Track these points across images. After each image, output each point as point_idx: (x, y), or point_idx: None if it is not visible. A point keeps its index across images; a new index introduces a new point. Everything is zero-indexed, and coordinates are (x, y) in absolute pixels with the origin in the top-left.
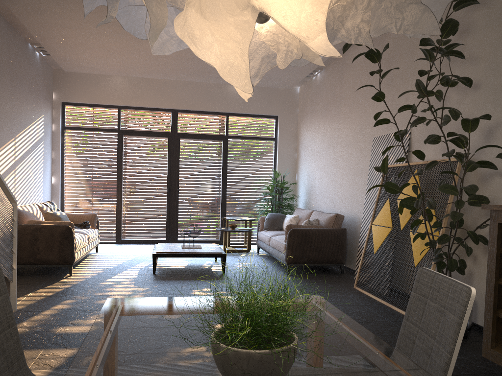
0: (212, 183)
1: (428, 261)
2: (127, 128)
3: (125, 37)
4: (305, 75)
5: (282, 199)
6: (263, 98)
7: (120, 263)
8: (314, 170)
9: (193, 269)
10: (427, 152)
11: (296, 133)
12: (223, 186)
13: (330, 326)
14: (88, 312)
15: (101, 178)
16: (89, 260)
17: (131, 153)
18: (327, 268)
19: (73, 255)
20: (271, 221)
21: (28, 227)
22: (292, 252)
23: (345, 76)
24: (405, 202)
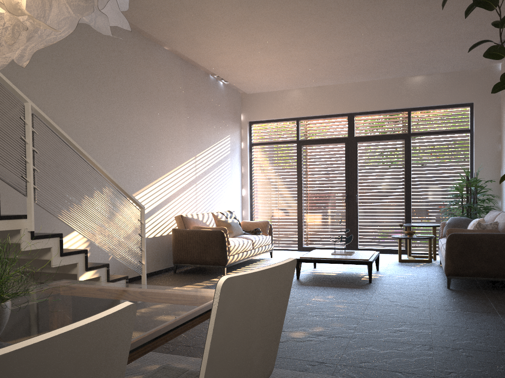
0: (394, 187)
1: None
2: (306, 138)
3: (273, 51)
4: None
5: (476, 201)
6: (451, 85)
7: None
8: None
9: (343, 276)
10: None
11: (499, 120)
12: (406, 189)
13: (152, 318)
14: None
15: (283, 188)
16: (255, 264)
17: (310, 162)
18: None
19: (225, 257)
20: (452, 226)
21: (190, 232)
22: (452, 262)
23: None
24: None
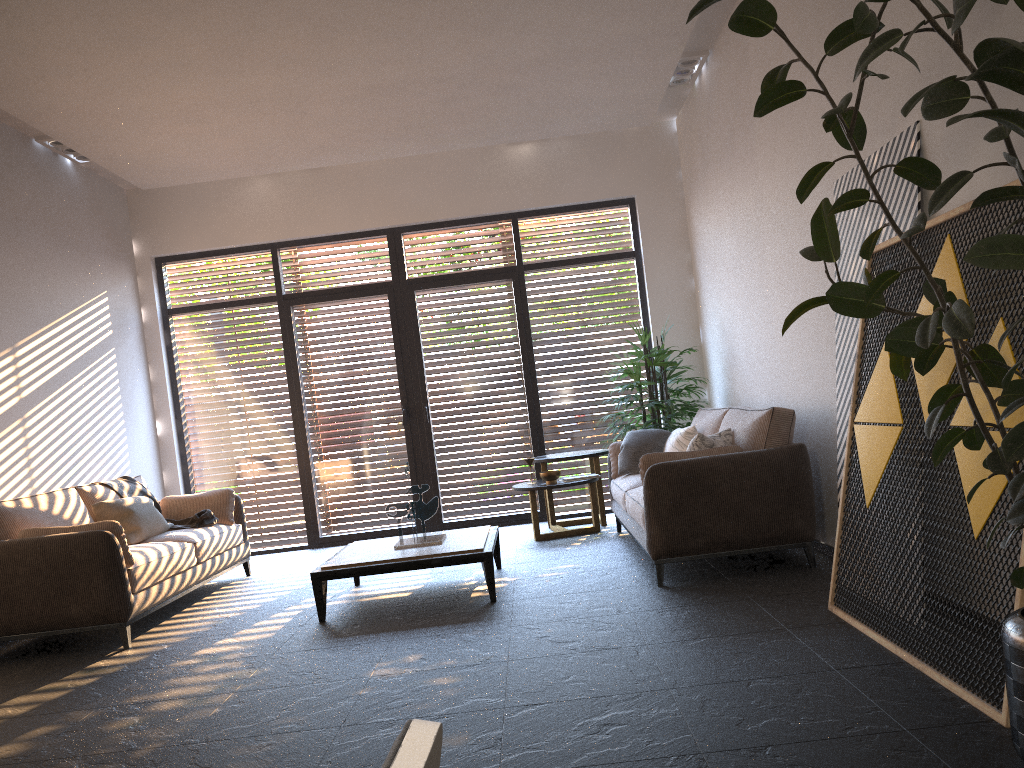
0: (502, 381)
1: (1000, 520)
2: (298, 288)
3: (194, 70)
4: (666, 78)
5: (667, 394)
6: (590, 163)
7: (272, 599)
8: (730, 307)
9: (428, 596)
10: (974, 176)
11: (686, 230)
12: (528, 384)
13: None
14: (48, 766)
15: (258, 408)
16: (210, 600)
17: (314, 343)
18: (777, 554)
19: (125, 599)
20: (634, 450)
21: (16, 546)
22: (661, 528)
23: (752, 47)
24: (896, 336)
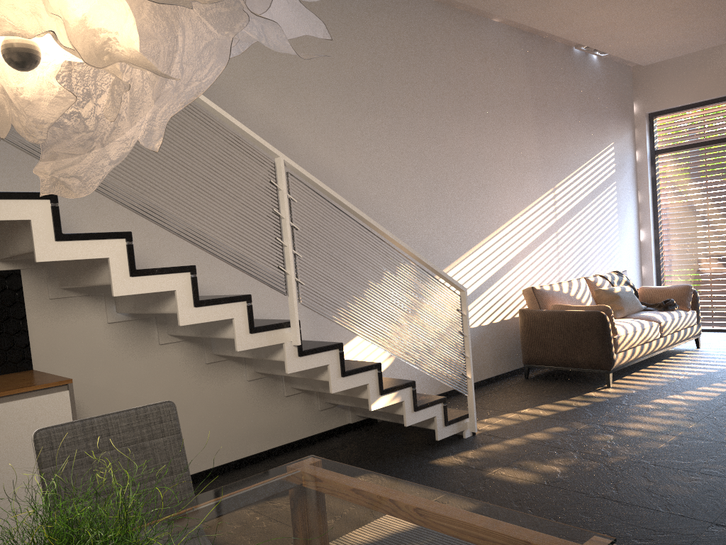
0: None
1: None
2: None
3: None
4: None
5: None
6: None
7: (713, 370)
8: None
9: None
10: None
11: None
12: None
13: None
14: (560, 452)
15: (718, 223)
16: (667, 362)
17: None
18: None
19: (610, 356)
20: None
21: (548, 314)
22: None
23: None
24: None
